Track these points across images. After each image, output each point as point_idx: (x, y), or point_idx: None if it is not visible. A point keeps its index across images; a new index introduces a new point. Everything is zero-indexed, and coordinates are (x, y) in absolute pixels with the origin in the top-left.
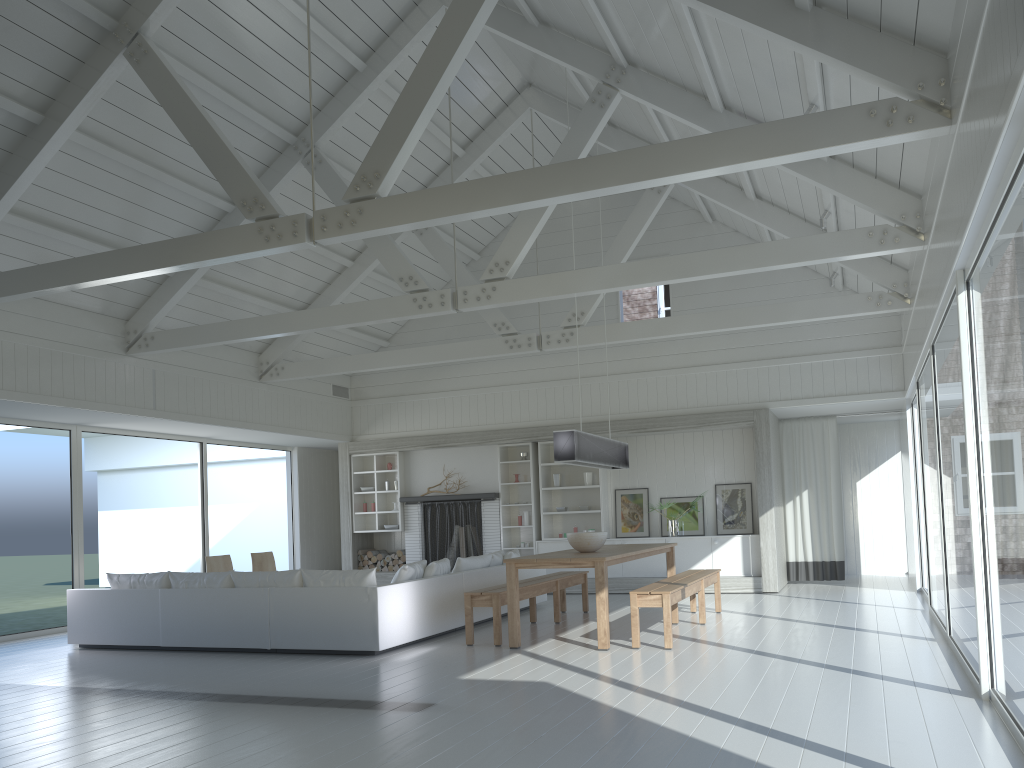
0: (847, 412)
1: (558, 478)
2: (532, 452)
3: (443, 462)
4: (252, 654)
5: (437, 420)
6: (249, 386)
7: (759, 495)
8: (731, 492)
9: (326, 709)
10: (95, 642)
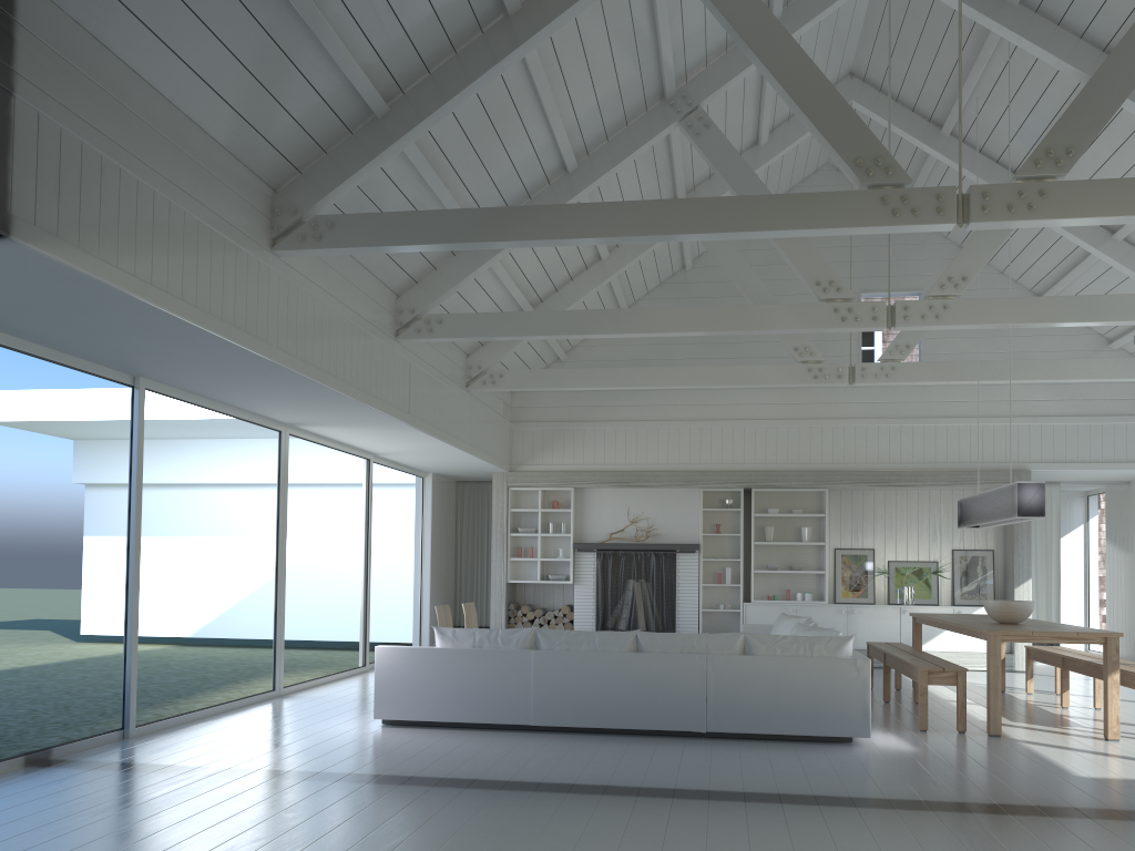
0: (1076, 480)
1: (771, 532)
2: (743, 500)
3: (627, 504)
4: (676, 738)
5: (625, 454)
6: (460, 394)
7: (1016, 564)
8: (970, 559)
9: (1082, 821)
10: (421, 718)
